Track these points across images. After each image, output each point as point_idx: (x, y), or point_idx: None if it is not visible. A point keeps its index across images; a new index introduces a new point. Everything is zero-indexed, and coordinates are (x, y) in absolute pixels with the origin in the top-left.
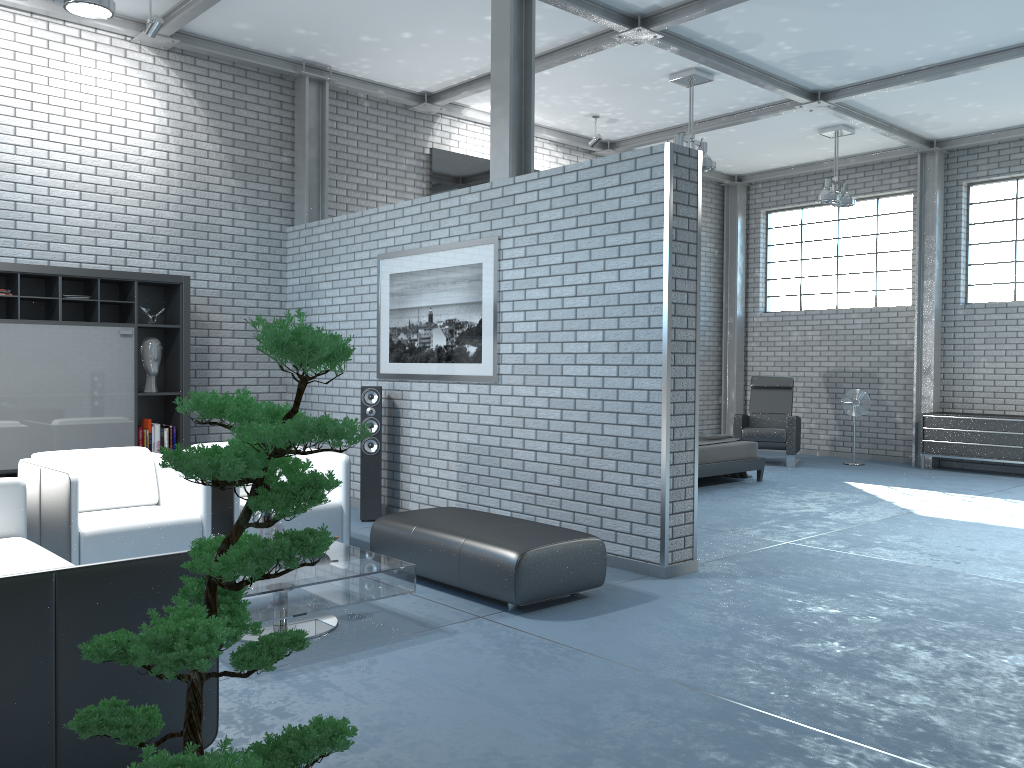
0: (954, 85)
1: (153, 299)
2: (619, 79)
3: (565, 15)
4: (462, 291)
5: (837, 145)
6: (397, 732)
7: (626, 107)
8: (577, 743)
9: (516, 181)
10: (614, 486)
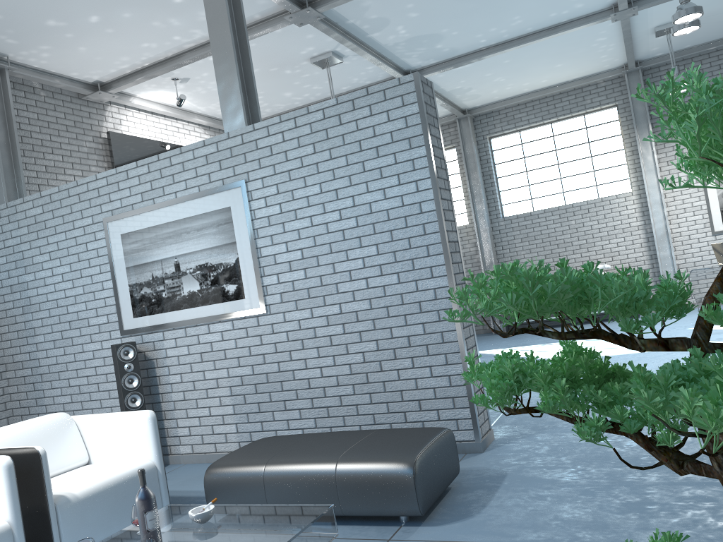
0: (495, 63)
1: None
2: (270, 64)
3: None
4: (211, 236)
5: None
6: None
7: (267, 91)
8: None
9: (256, 127)
10: (413, 381)
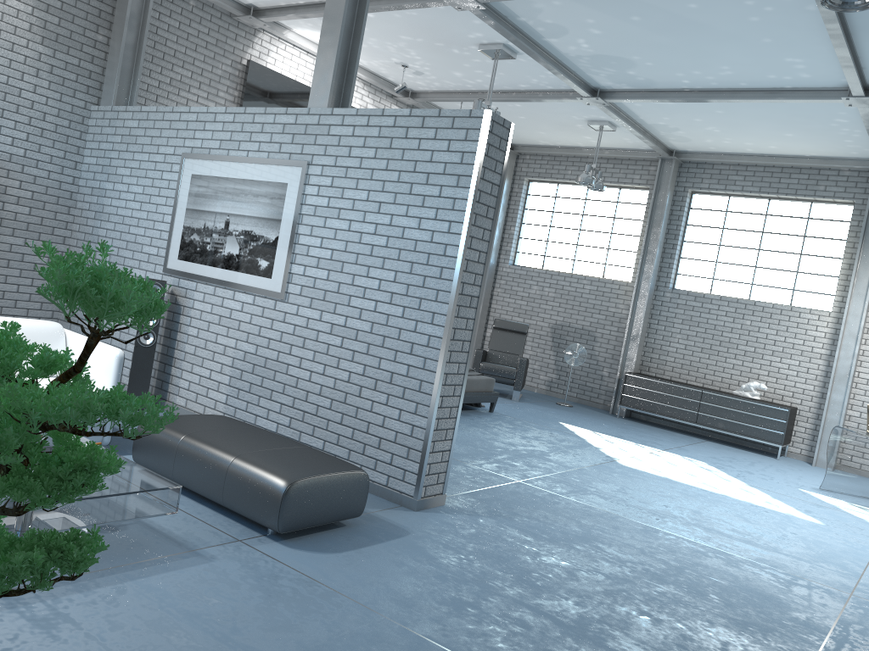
0: (704, 110)
1: None
2: (434, 37)
3: None
4: (263, 206)
5: (600, 138)
6: None
7: (434, 64)
8: None
9: (334, 112)
10: (382, 418)
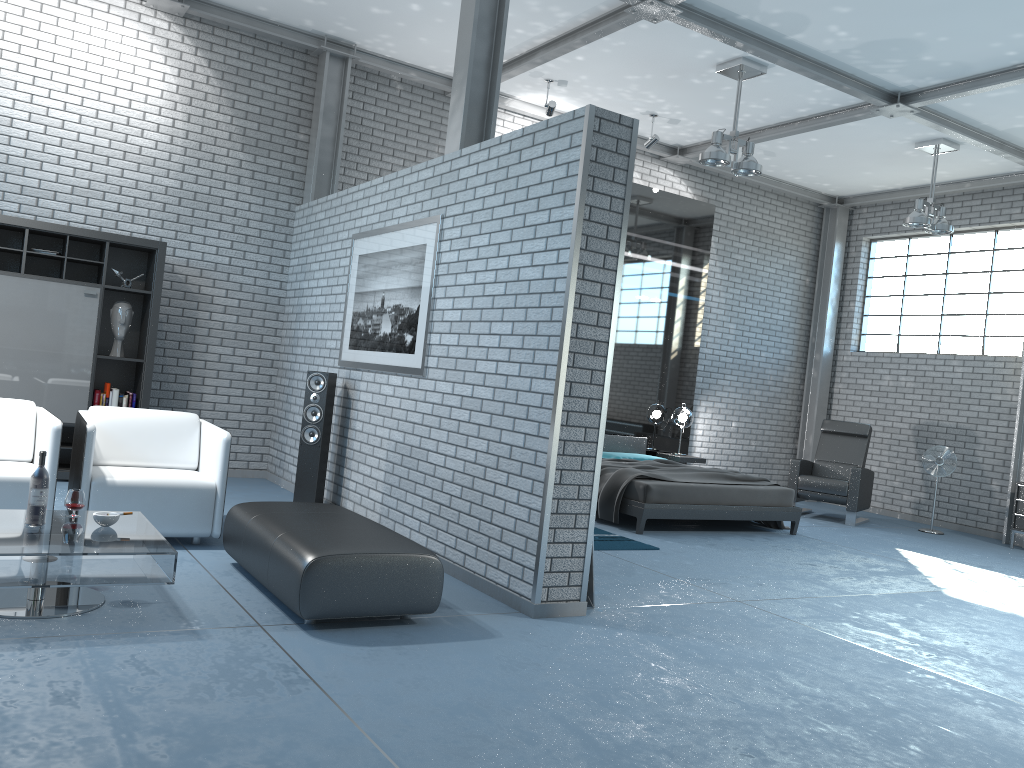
0: None
1: (135, 264)
2: (662, 69)
3: None
4: (408, 274)
5: (936, 162)
6: None
7: (683, 105)
8: None
9: (462, 154)
10: (503, 503)
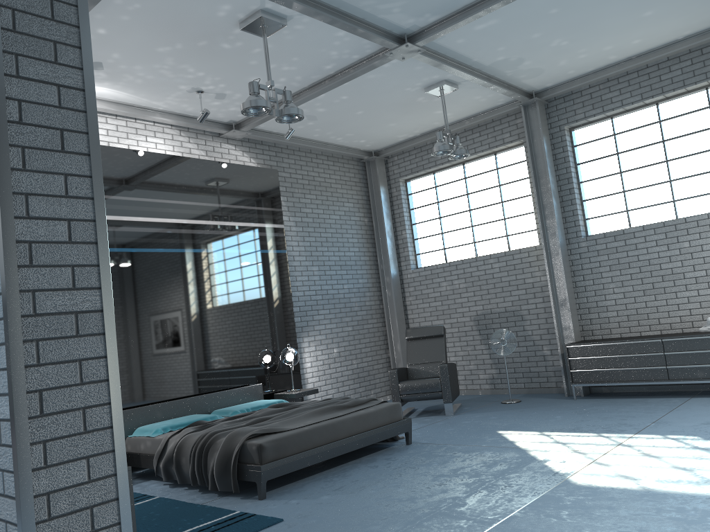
0: (536, 15)
1: None
2: (190, 35)
3: None
4: None
5: (444, 101)
6: None
7: (223, 76)
8: None
9: None
10: None
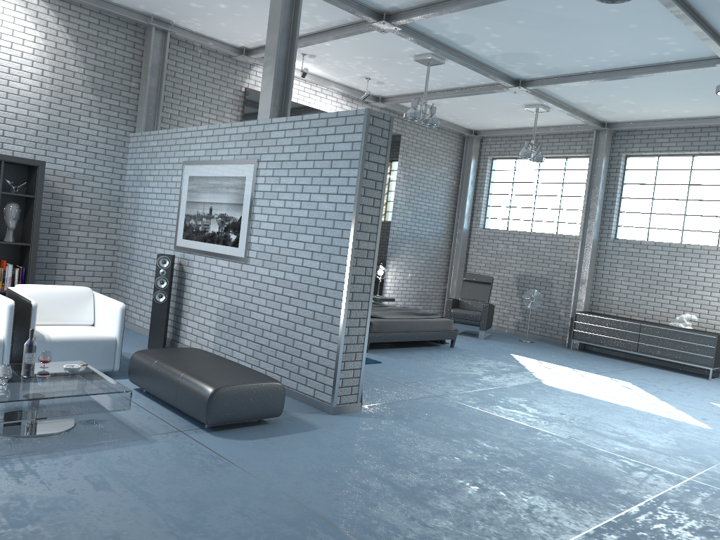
0: (613, 86)
1: (19, 175)
2: (380, 55)
3: (333, 6)
4: (232, 195)
5: (536, 118)
6: (56, 514)
7: (388, 74)
8: (180, 534)
9: (272, 121)
10: (309, 346)
